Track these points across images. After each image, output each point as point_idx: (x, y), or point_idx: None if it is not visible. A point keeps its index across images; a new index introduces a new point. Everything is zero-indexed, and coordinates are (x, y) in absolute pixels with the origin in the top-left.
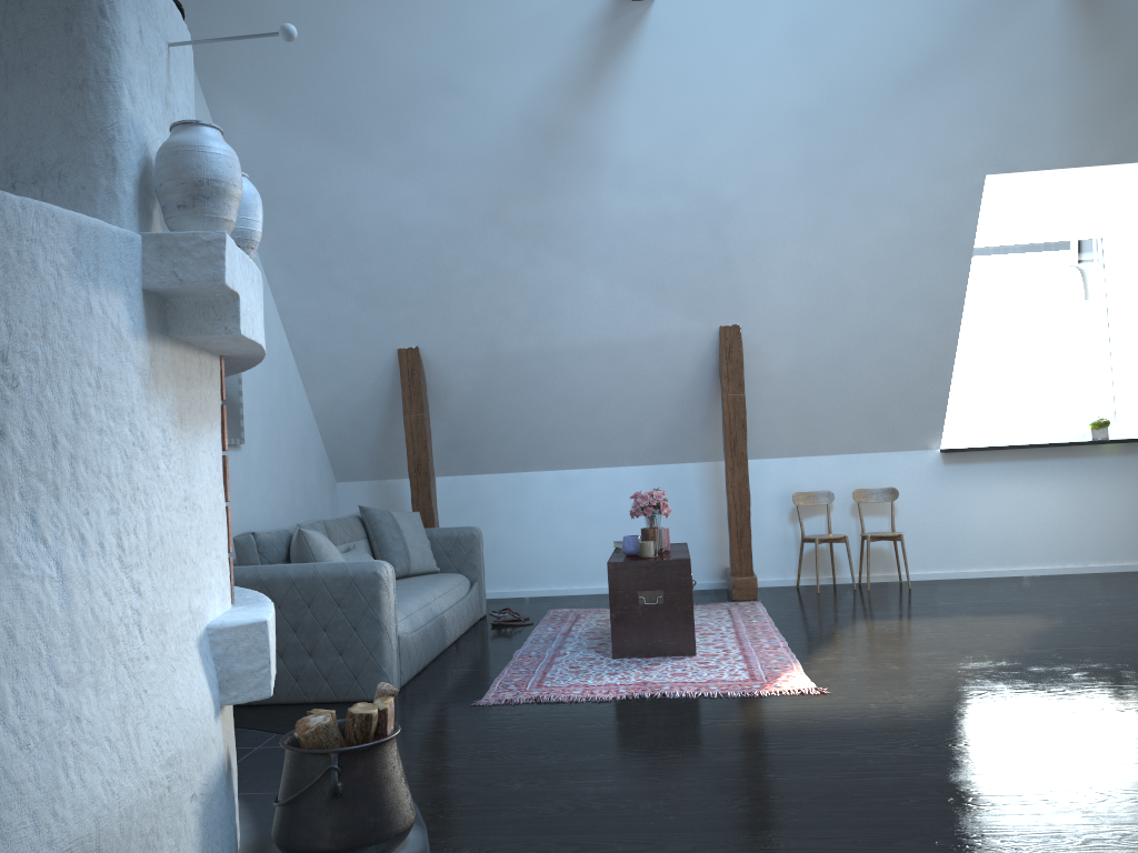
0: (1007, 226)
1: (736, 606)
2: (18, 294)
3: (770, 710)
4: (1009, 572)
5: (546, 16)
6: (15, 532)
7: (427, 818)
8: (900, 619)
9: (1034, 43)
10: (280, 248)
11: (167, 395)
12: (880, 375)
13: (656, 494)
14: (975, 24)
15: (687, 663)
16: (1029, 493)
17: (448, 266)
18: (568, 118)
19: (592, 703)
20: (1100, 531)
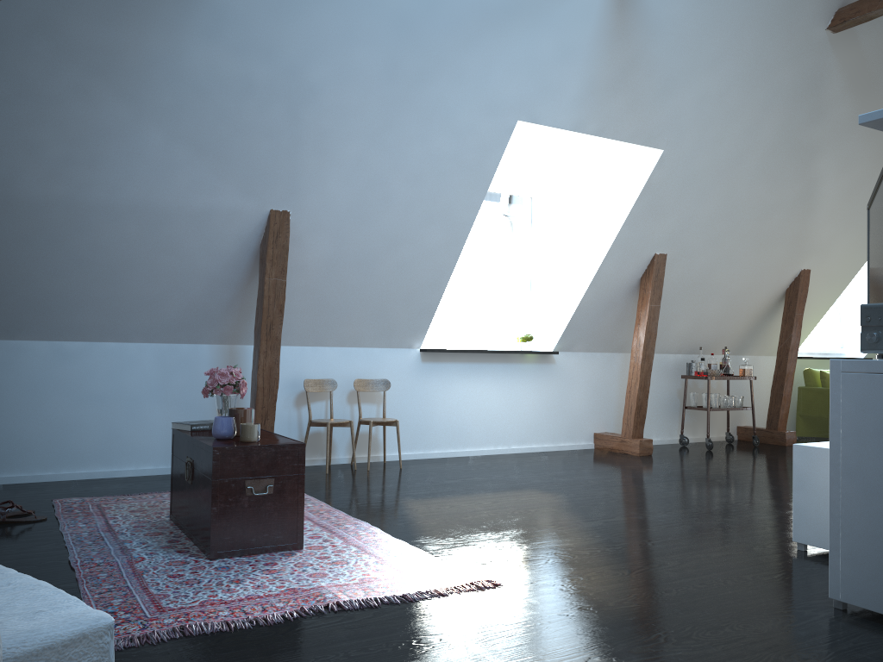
0: None
1: None
2: None
3: (478, 613)
4: (460, 453)
5: None
6: None
7: None
8: (438, 497)
9: (580, 19)
10: None
11: None
12: (394, 279)
13: (234, 372)
14: None
15: (307, 560)
16: (478, 389)
17: None
18: None
19: (264, 628)
20: (520, 421)
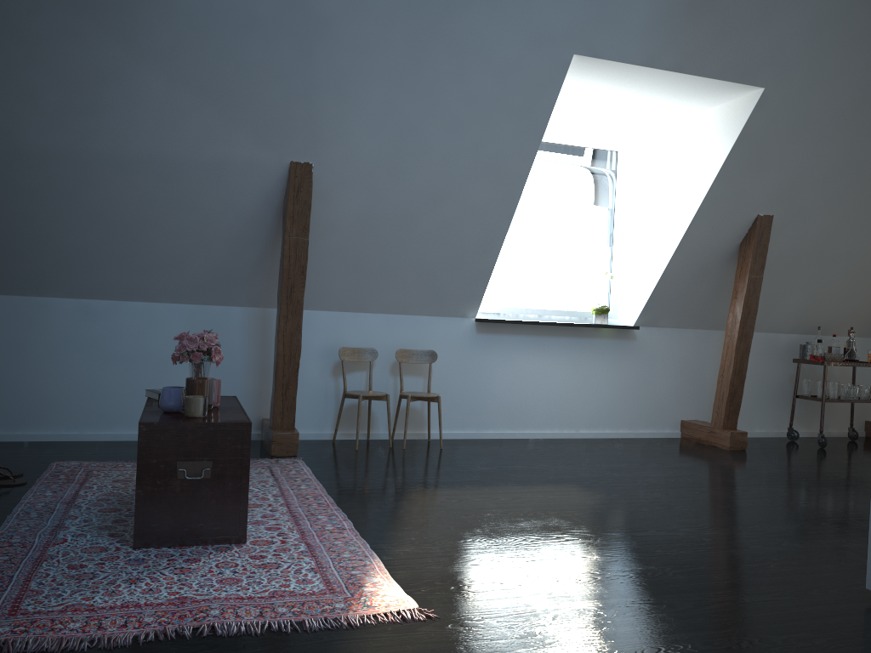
0: (550, 124)
1: (278, 466)
2: None
3: None
4: (519, 435)
5: None
6: None
7: None
8: (454, 488)
9: None
10: None
11: None
12: (439, 241)
13: (207, 337)
14: None
15: (237, 558)
16: (542, 365)
17: None
18: None
19: (100, 652)
20: (591, 402)
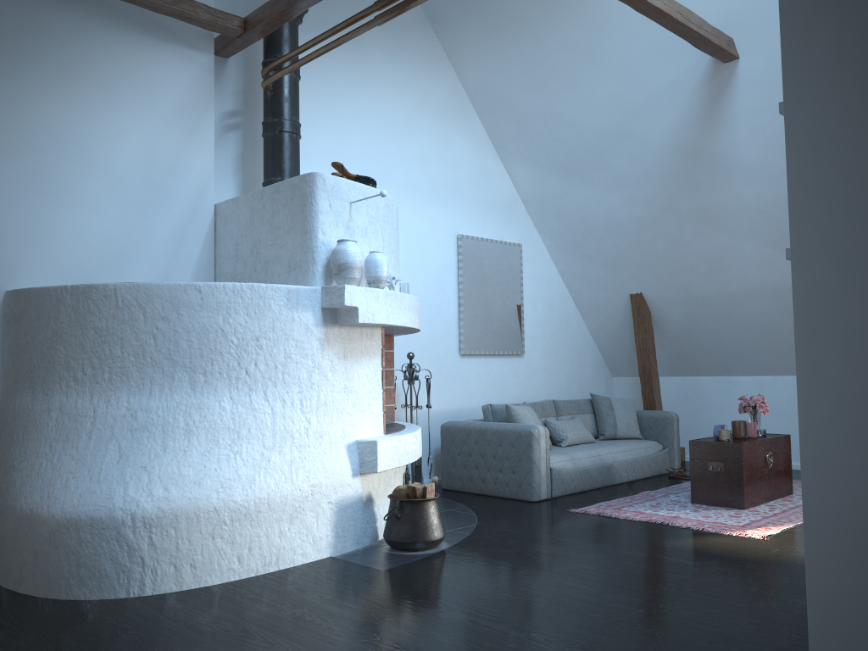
0: None
1: None
2: (263, 317)
3: (709, 540)
4: None
5: (670, 84)
6: (257, 397)
7: (457, 544)
8: None
9: None
10: (553, 238)
11: (335, 347)
12: None
13: (755, 398)
14: None
15: (727, 512)
16: None
17: (648, 241)
18: (700, 142)
19: (624, 520)
20: None
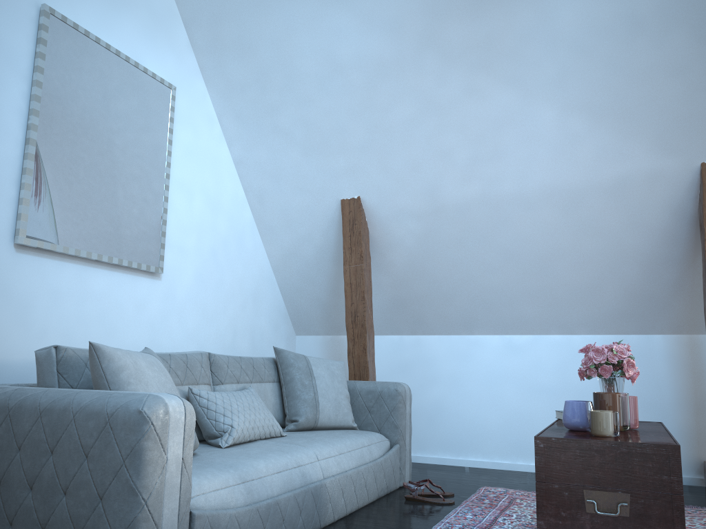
0: None
1: None
2: None
3: None
4: None
5: None
6: None
7: None
8: None
9: None
10: (230, 96)
11: None
12: None
13: (617, 349)
14: None
15: None
16: None
17: (384, 104)
18: None
19: None
20: None
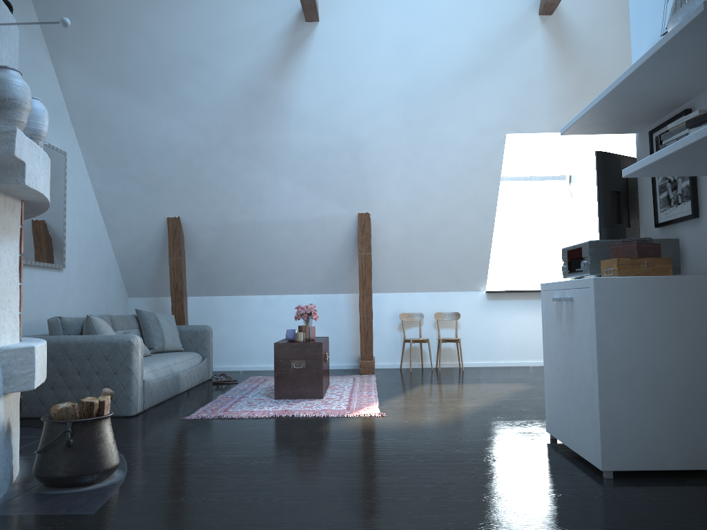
0: (528, 165)
1: (359, 377)
2: None
3: (349, 423)
4: (522, 363)
5: (256, 26)
6: None
7: (129, 467)
8: (448, 384)
9: (530, 61)
10: (96, 153)
11: None
12: (450, 246)
13: (310, 307)
14: (498, 49)
15: (315, 402)
16: (534, 318)
17: (198, 169)
18: (269, 86)
19: (251, 419)
20: None
